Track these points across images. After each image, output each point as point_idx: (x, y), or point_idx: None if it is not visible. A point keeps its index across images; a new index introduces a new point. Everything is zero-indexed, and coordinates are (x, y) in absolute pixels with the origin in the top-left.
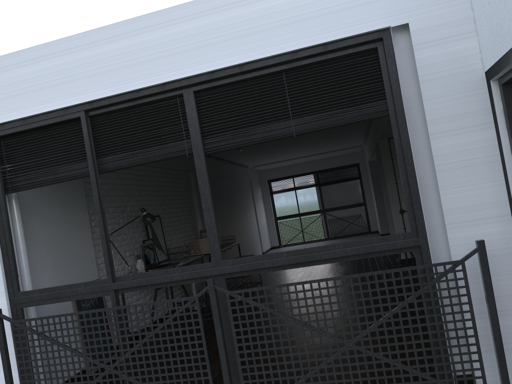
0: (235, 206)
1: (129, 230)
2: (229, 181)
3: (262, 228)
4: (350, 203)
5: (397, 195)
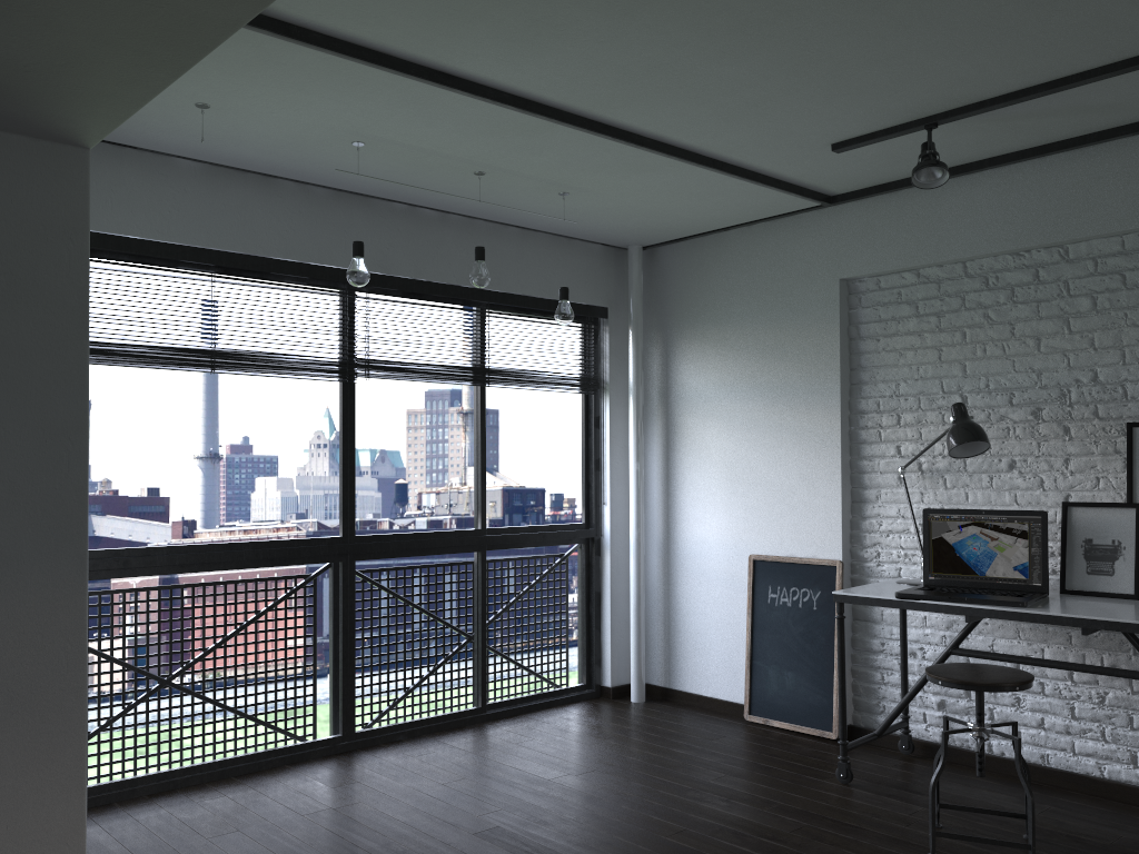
0: None
1: (1056, 463)
2: None
3: None
4: None
5: None
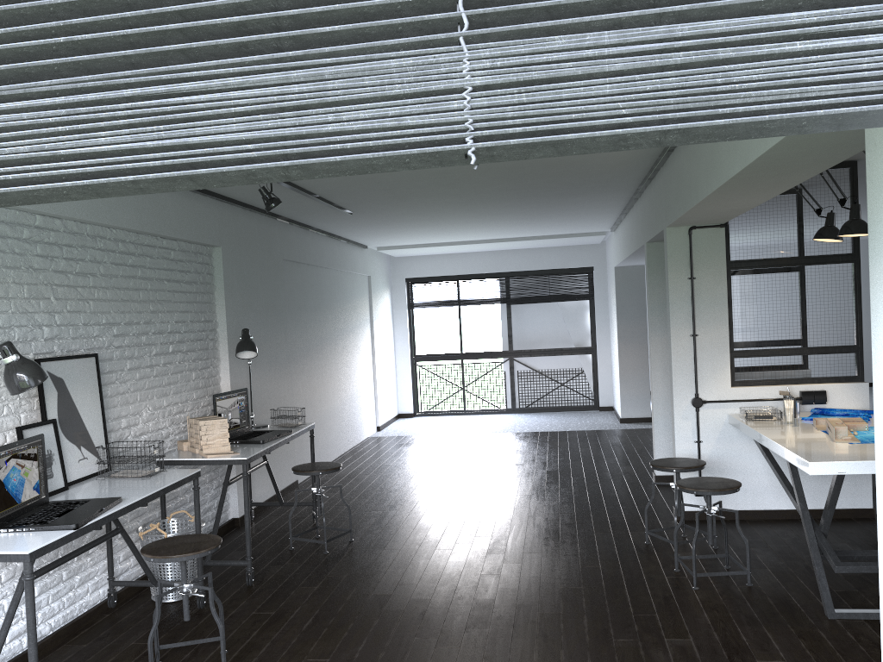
0: (327, 330)
1: None
2: (318, 275)
3: (382, 377)
4: (565, 344)
5: (693, 362)
